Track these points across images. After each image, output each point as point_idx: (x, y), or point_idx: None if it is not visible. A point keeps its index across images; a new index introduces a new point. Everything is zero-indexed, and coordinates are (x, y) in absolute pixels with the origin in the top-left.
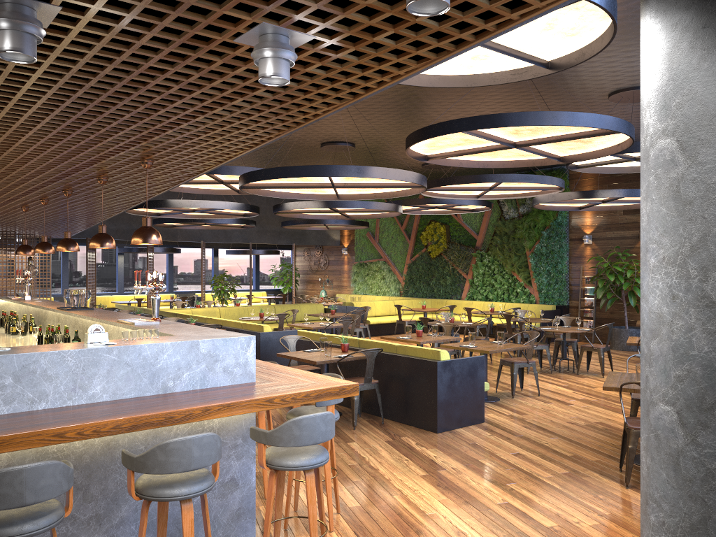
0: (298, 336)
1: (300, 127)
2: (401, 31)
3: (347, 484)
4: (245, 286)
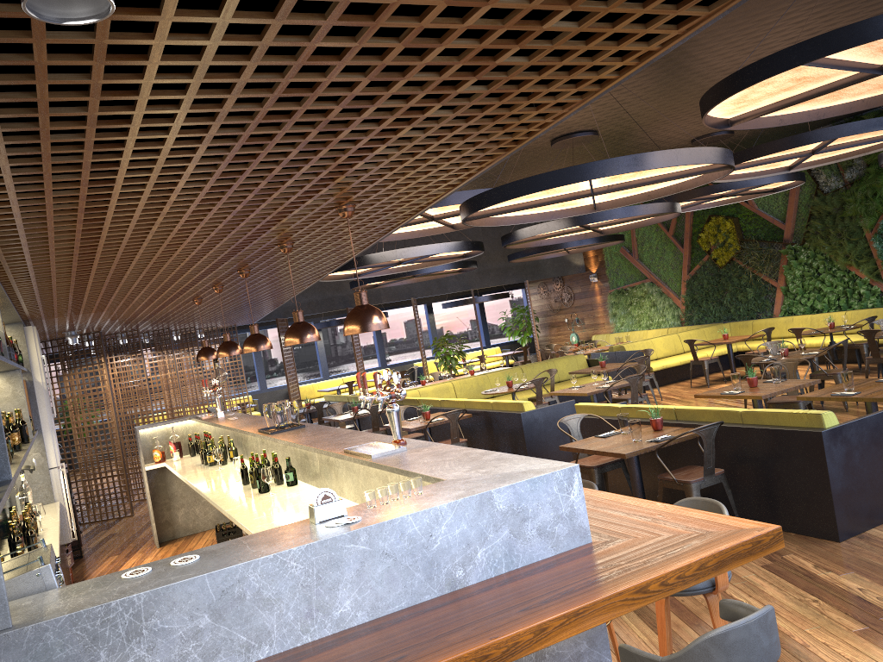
0: (581, 415)
1: (605, 90)
2: None
3: None
4: (471, 344)
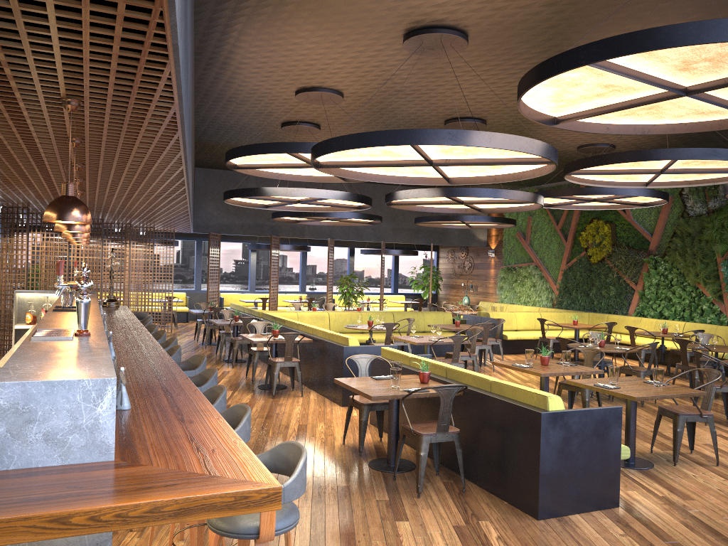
0: (372, 356)
1: None
2: None
3: None
4: (384, 289)
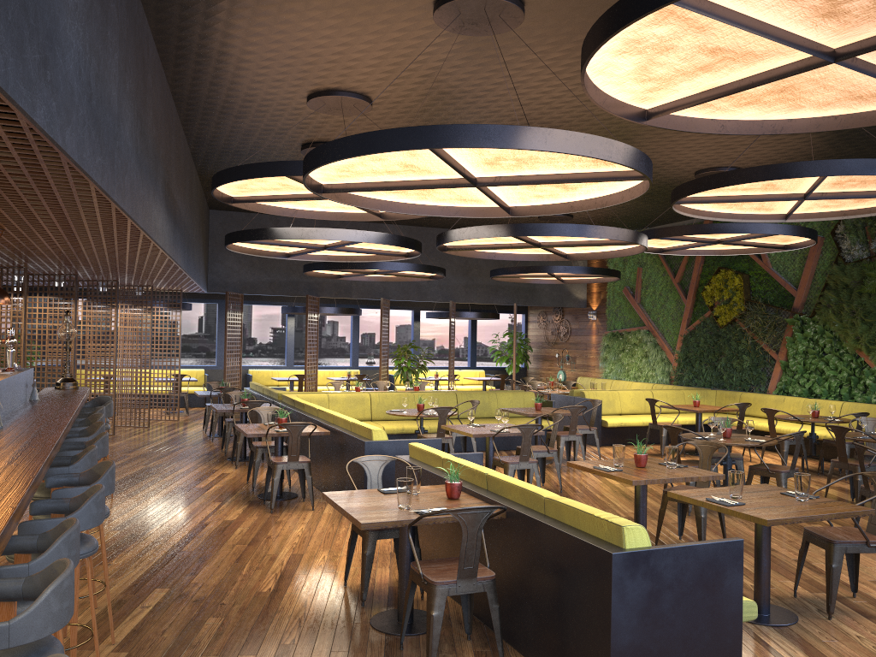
0: (388, 458)
1: None
2: None
3: None
4: (460, 362)
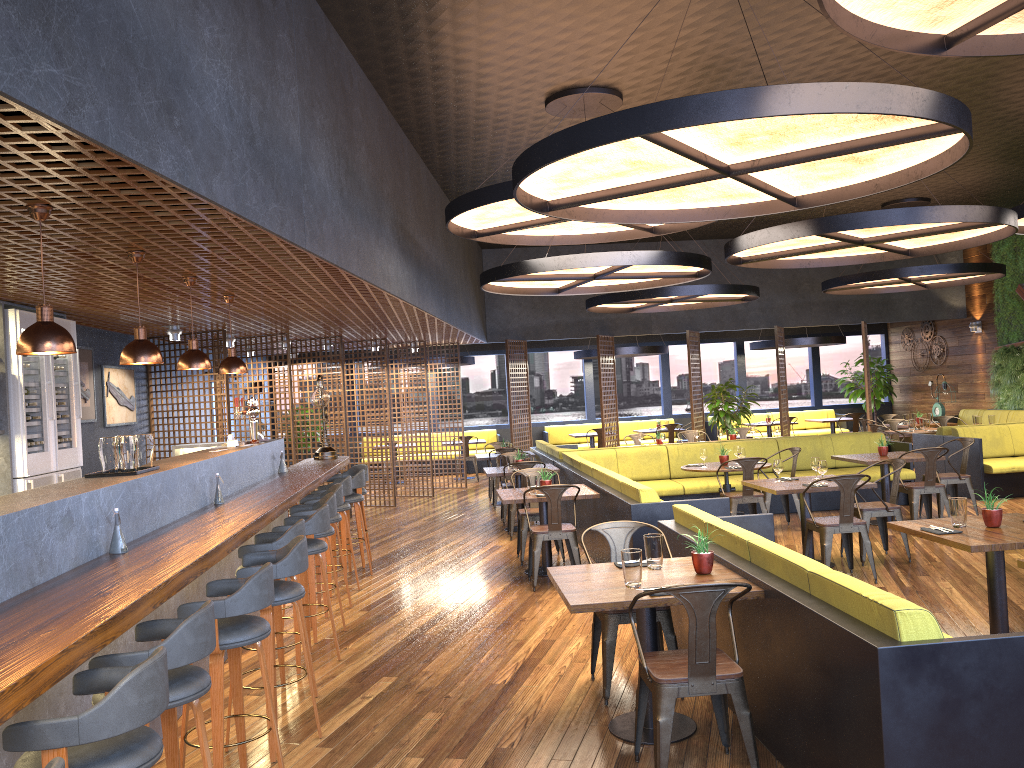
0: (635, 524)
1: None
2: None
3: None
4: (804, 401)
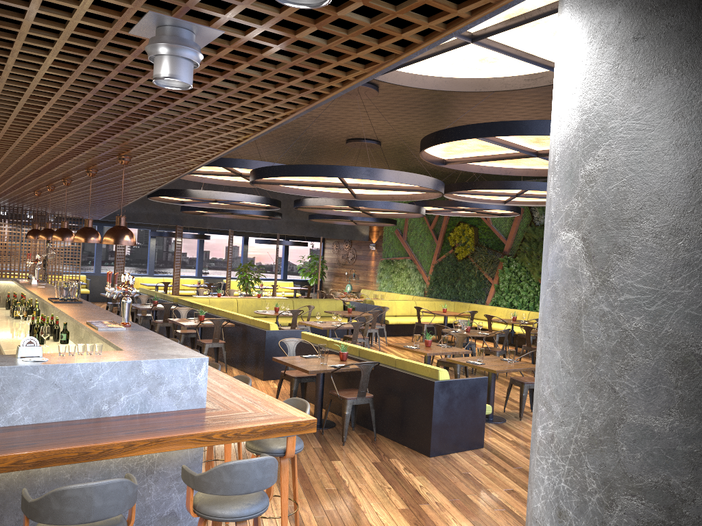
0: (298, 340)
1: (265, 132)
2: (326, 28)
3: (317, 513)
4: (273, 275)
